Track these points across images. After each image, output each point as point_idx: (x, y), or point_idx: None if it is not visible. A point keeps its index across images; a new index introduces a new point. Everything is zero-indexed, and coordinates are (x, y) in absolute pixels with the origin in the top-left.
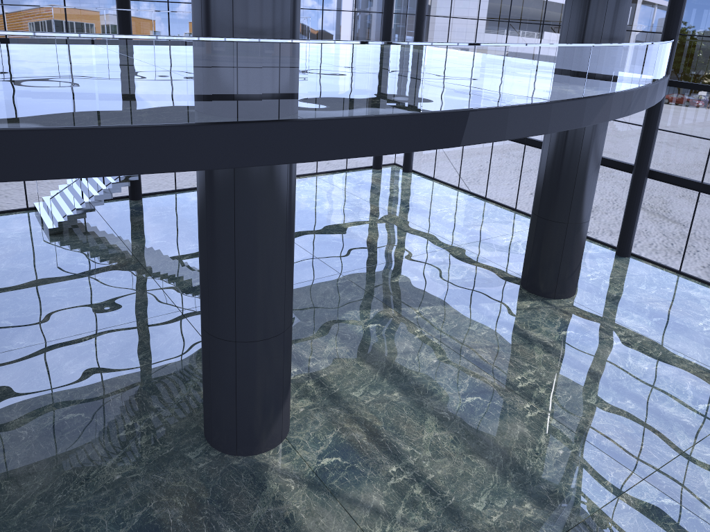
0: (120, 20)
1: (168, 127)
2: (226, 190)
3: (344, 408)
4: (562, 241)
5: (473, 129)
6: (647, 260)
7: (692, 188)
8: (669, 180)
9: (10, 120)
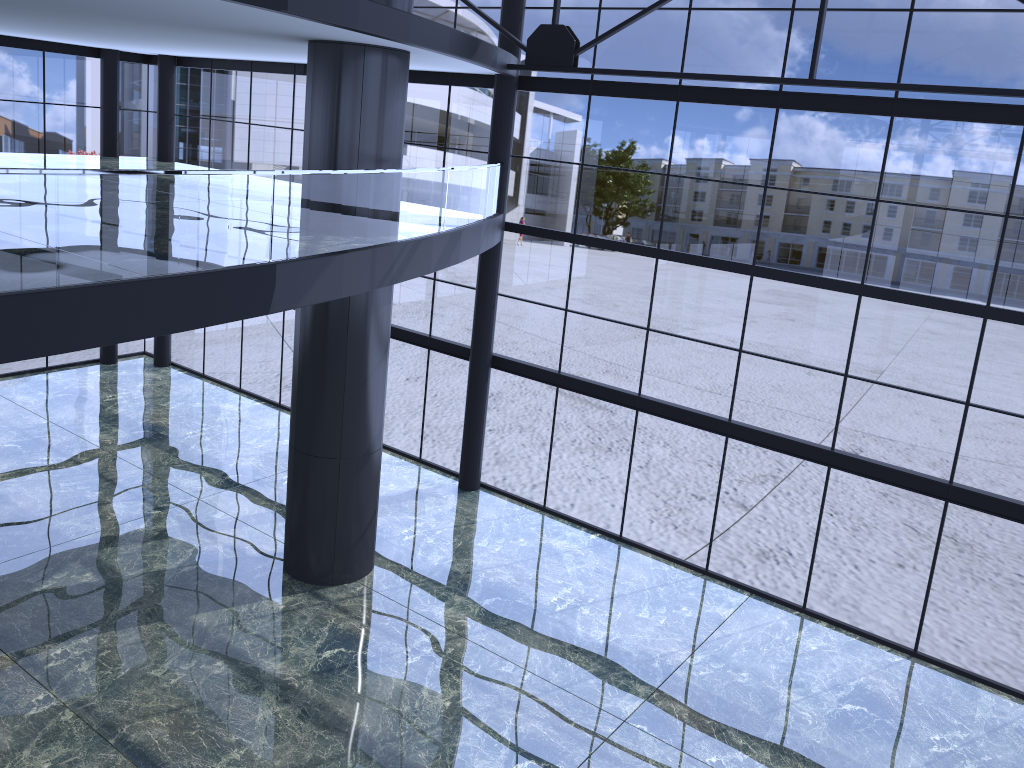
0: None
1: None
2: None
3: None
4: (335, 488)
5: None
6: (503, 493)
7: (548, 381)
8: (519, 370)
9: None
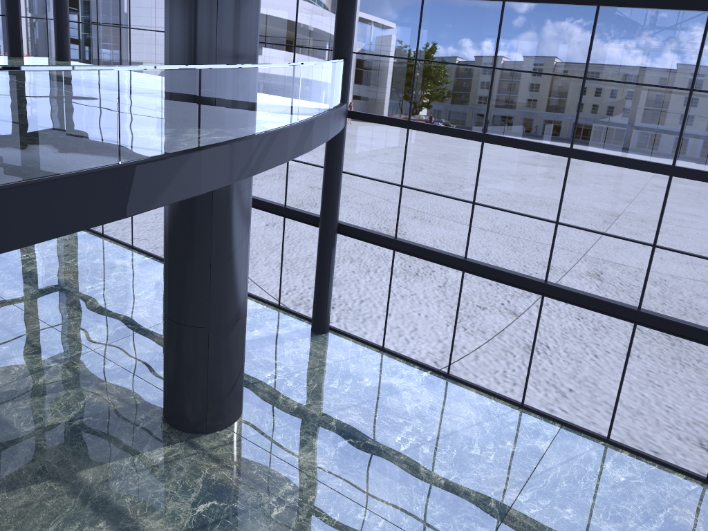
0: None
1: None
2: None
3: None
4: (205, 353)
5: None
6: (348, 335)
7: (386, 245)
8: (361, 235)
9: None
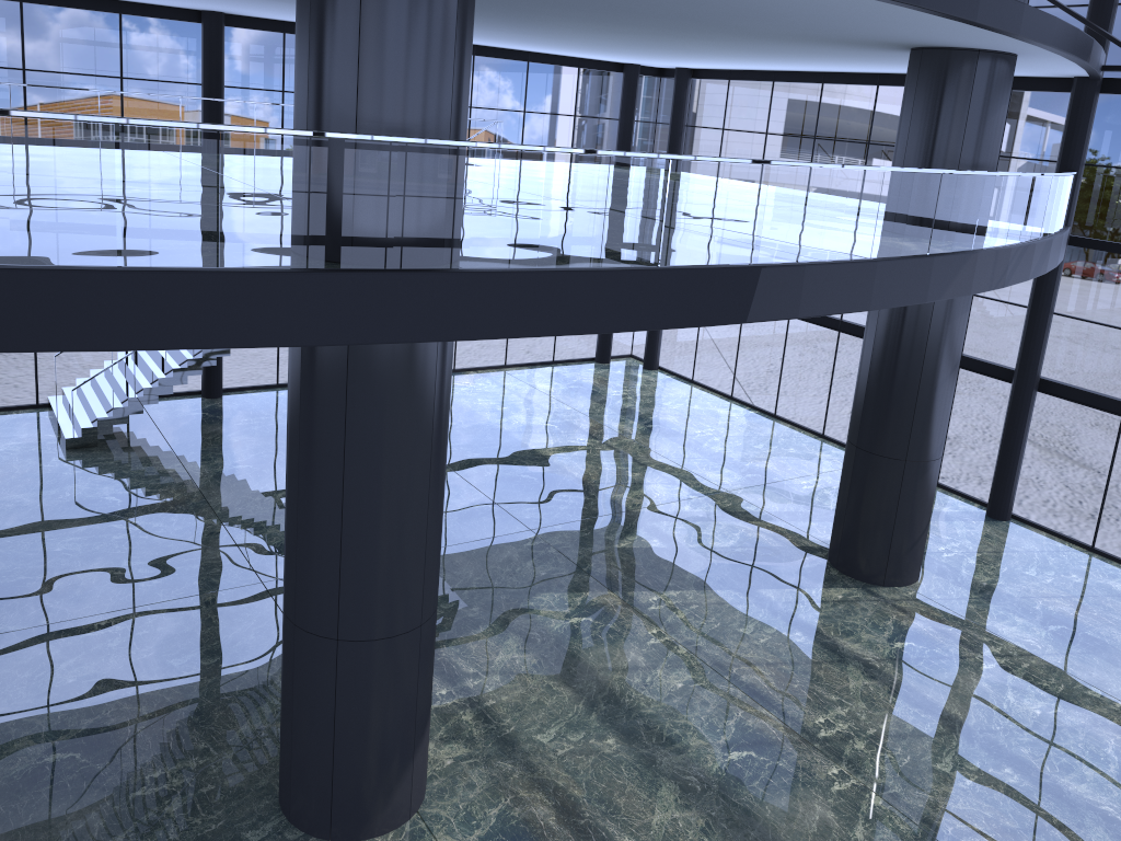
0: (206, 116)
1: (234, 274)
2: (333, 383)
3: (522, 762)
4: (897, 490)
5: (746, 298)
6: (1039, 527)
7: (1110, 410)
8: (1072, 396)
9: (13, 263)
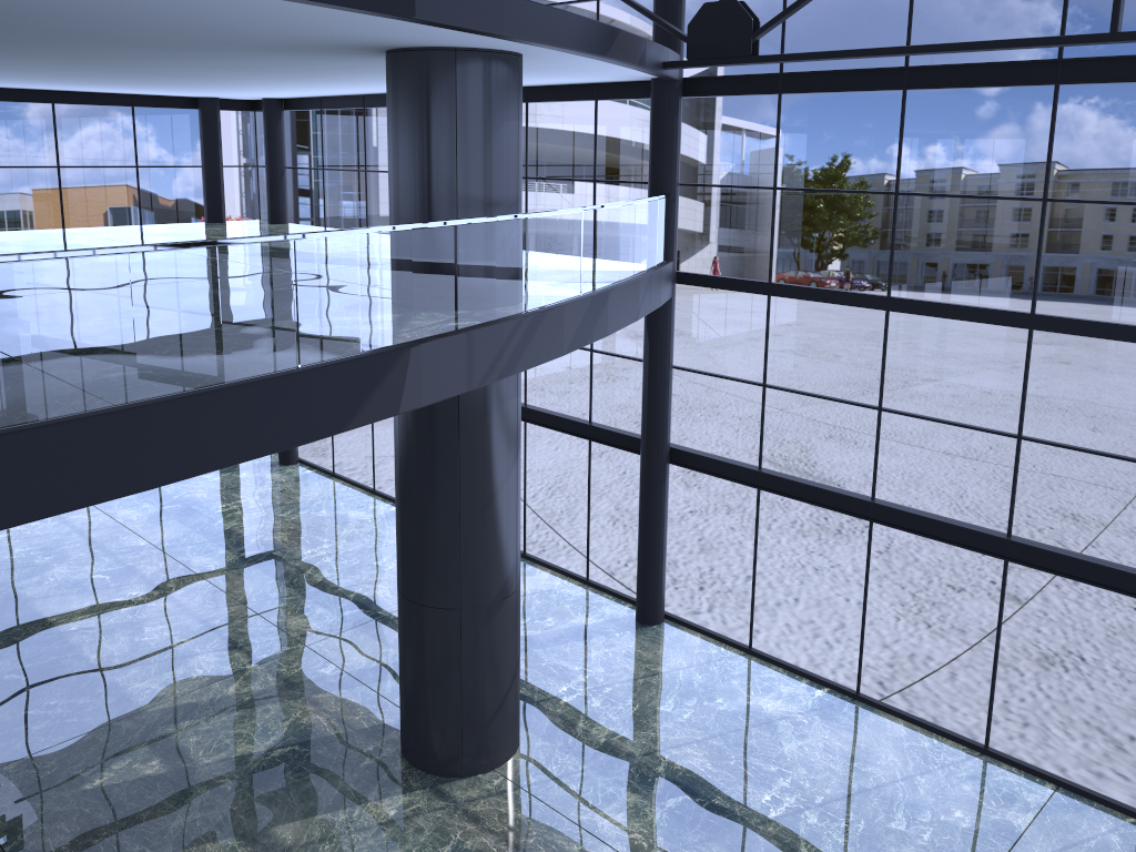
0: None
1: None
2: None
3: None
4: (456, 649)
5: None
6: (694, 628)
7: (745, 480)
8: (706, 466)
9: None
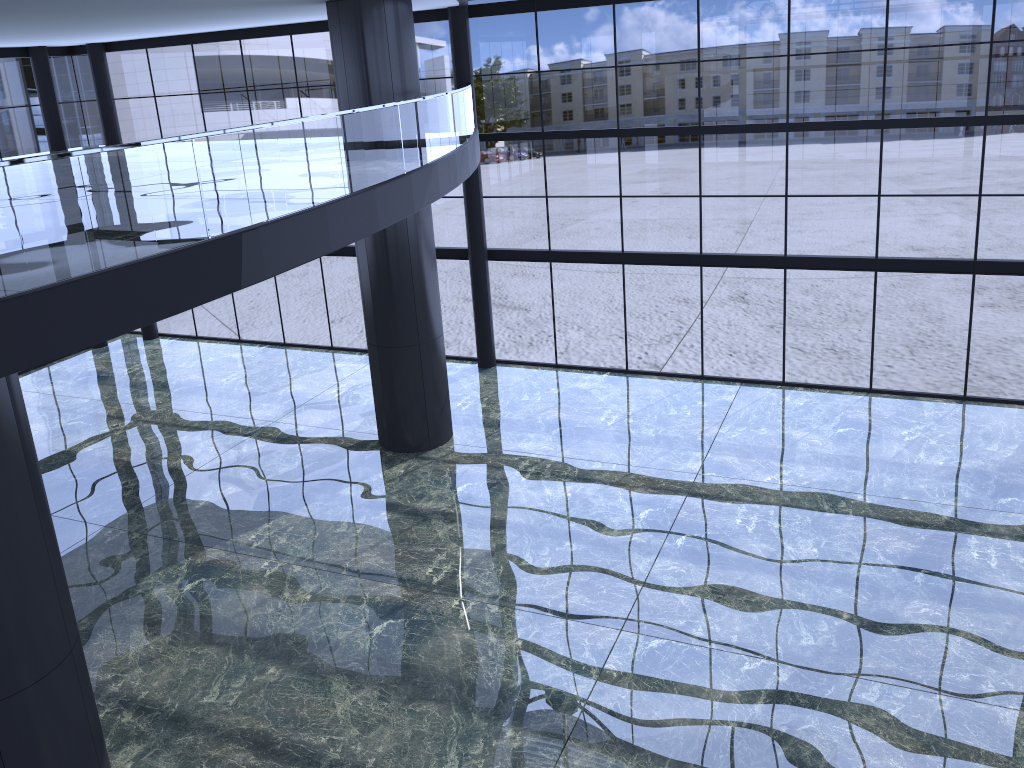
0: None
1: None
2: None
3: (201, 728)
4: (419, 370)
5: (289, 247)
6: (517, 363)
7: (541, 259)
8: (513, 257)
9: None
